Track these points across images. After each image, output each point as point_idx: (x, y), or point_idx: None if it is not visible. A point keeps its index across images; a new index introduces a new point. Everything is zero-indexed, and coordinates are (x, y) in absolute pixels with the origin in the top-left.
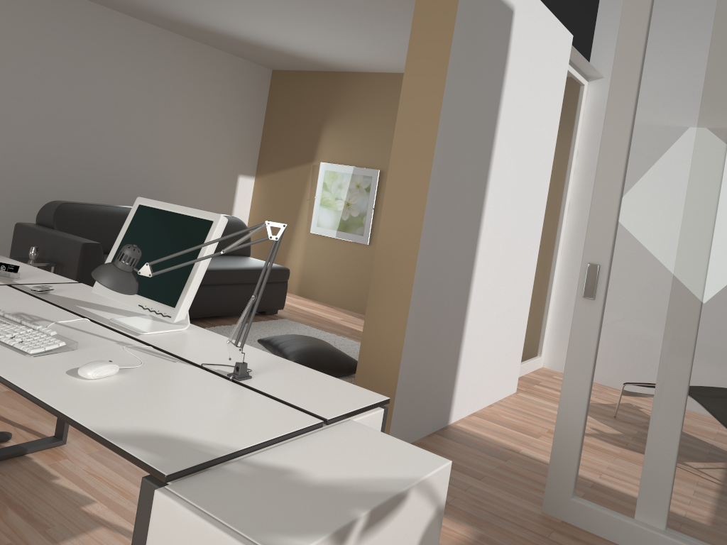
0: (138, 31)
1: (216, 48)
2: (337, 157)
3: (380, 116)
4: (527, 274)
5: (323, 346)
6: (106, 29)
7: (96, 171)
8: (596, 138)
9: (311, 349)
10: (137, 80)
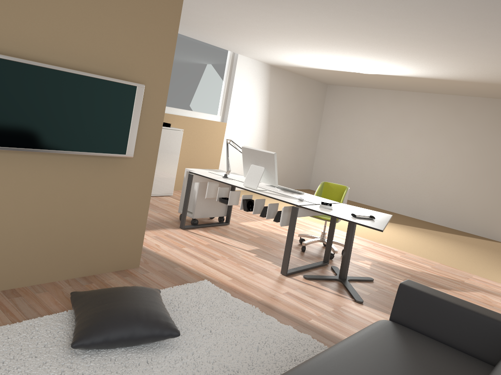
0: None
1: None
2: None
3: None
4: None
5: (120, 288)
6: None
7: None
8: None
9: (137, 286)
10: None
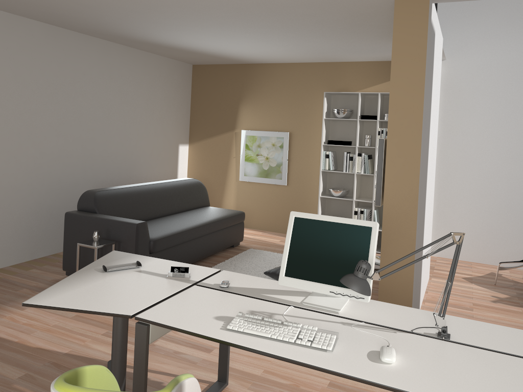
0: (110, 50)
1: (158, 55)
2: (254, 125)
3: (284, 94)
4: (432, 201)
5: None
6: (90, 52)
7: (93, 159)
8: (445, 100)
9: None
10: (112, 87)
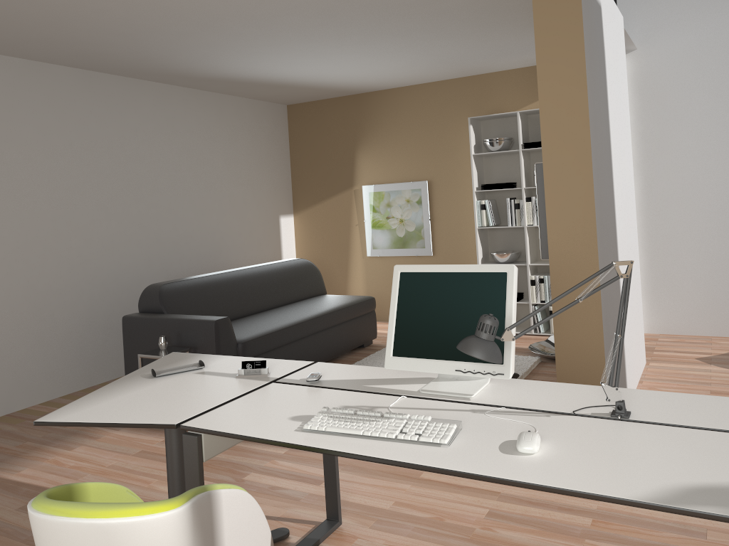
0: (168, 96)
1: (237, 96)
2: (378, 177)
3: (414, 129)
4: (636, 250)
5: None
6: (141, 100)
7: (160, 245)
8: (643, 106)
9: None
10: (176, 145)
